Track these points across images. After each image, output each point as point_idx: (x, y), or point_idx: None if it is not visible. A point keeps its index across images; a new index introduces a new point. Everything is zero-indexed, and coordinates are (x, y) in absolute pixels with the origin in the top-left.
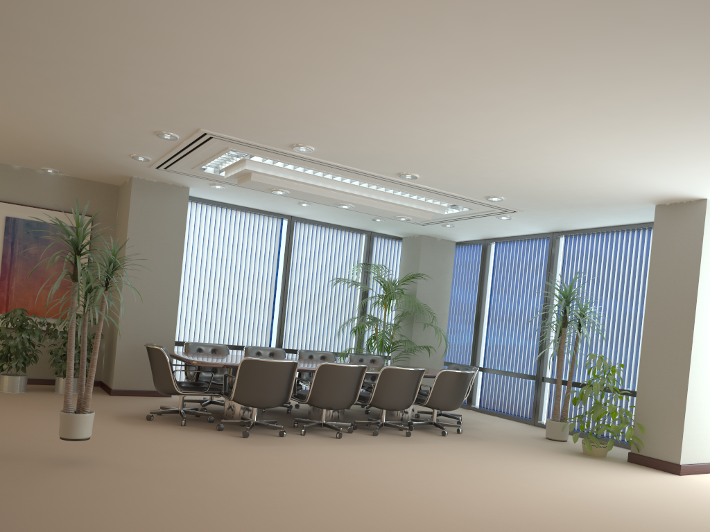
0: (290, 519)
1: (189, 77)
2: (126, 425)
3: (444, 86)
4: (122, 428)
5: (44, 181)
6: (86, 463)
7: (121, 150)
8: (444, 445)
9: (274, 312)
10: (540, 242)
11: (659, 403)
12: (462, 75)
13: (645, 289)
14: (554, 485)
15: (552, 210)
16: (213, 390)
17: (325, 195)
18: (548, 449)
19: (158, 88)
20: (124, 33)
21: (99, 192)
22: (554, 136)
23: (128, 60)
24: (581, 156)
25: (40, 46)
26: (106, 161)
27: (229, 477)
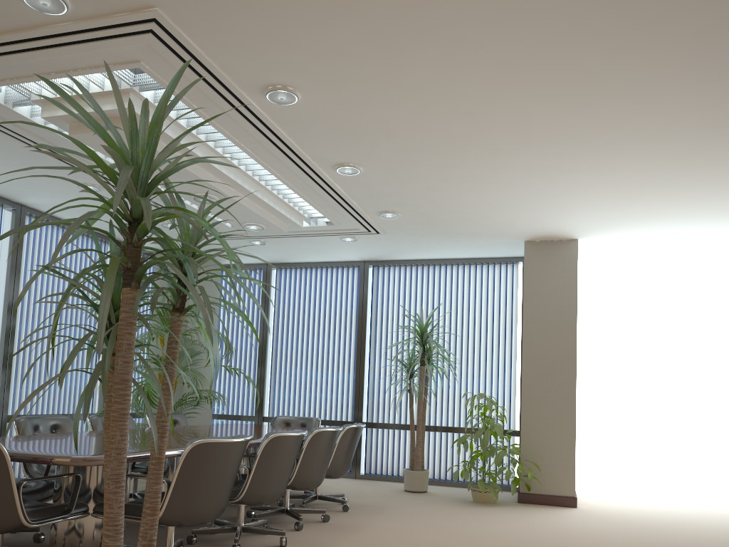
0: None
1: None
2: None
3: (660, 53)
4: None
5: None
6: None
7: None
8: (382, 523)
9: None
10: (342, 271)
11: (546, 438)
12: (708, 46)
13: (476, 324)
14: None
15: (418, 235)
16: (77, 508)
17: (203, 178)
18: (447, 504)
19: None
20: None
21: None
22: (610, 150)
23: None
24: (582, 178)
25: None
26: None
27: None
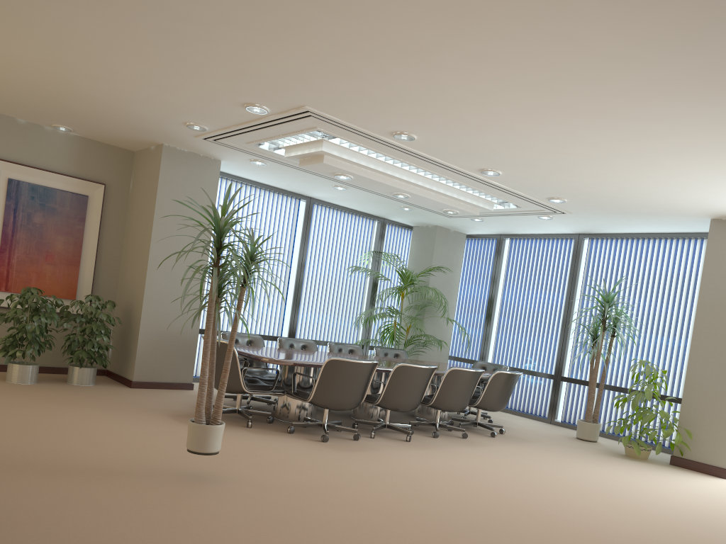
0: (484, 543)
1: (354, 55)
2: None
3: (632, 96)
4: None
5: (52, 140)
6: (213, 478)
7: (180, 117)
8: (505, 448)
9: (287, 299)
10: (561, 242)
11: (705, 410)
12: (663, 89)
13: (676, 297)
14: (648, 494)
15: (602, 214)
16: (277, 389)
17: (389, 184)
18: (593, 451)
19: (303, 61)
20: (329, 2)
21: (112, 157)
22: (687, 152)
23: (300, 29)
24: (692, 171)
25: (205, 1)
26: (147, 125)
27: (369, 493)
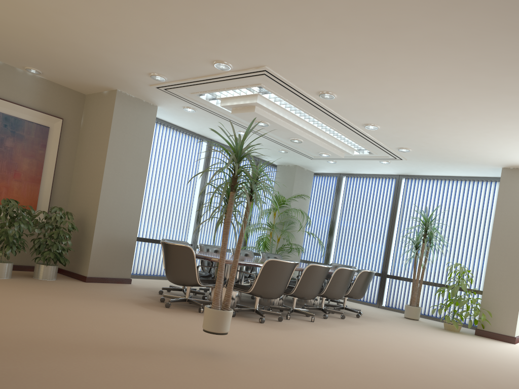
0: None
1: (338, 28)
2: (163, 313)
3: None
4: (167, 316)
5: (22, 80)
6: (221, 353)
7: (149, 68)
8: (374, 325)
9: (191, 215)
10: (385, 180)
11: (500, 297)
12: None
13: (469, 220)
14: (488, 356)
15: (428, 161)
16: None
17: (293, 131)
18: (424, 326)
19: (293, 29)
20: None
21: (68, 97)
22: None
23: (311, 3)
24: (518, 133)
25: None
26: (114, 73)
27: (334, 361)
